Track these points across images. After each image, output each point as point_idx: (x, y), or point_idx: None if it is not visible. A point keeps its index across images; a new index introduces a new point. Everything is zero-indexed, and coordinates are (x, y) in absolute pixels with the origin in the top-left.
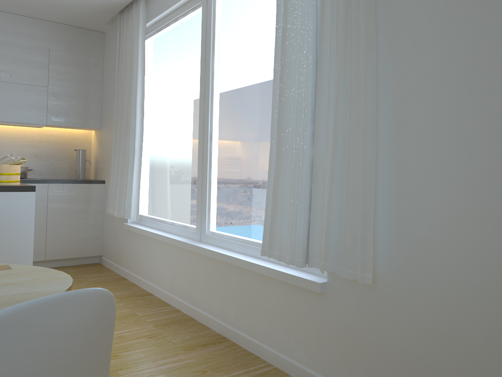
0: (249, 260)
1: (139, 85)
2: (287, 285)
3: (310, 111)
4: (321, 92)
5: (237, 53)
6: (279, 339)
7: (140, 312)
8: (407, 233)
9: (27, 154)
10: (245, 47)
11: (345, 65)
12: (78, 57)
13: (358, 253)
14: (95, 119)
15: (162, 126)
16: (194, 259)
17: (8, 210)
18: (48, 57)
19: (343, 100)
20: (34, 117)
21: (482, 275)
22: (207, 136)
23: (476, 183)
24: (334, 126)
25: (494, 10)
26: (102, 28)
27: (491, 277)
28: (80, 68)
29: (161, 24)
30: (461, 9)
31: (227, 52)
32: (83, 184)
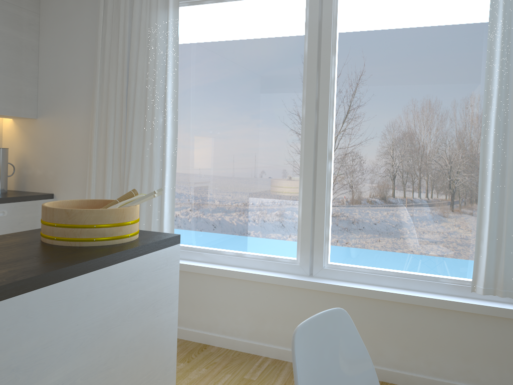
0: (436, 297)
1: (170, 73)
2: (499, 320)
3: None
4: None
5: (380, 63)
6: (484, 374)
7: (248, 375)
8: None
9: None
10: (398, 60)
11: None
12: (7, 9)
13: None
14: (30, 103)
15: (204, 130)
16: (312, 299)
17: (159, 279)
18: None
19: None
20: None
21: None
22: (325, 153)
23: None
24: None
25: None
26: None
27: None
28: (11, 26)
29: None
30: None
31: (361, 59)
32: (28, 201)
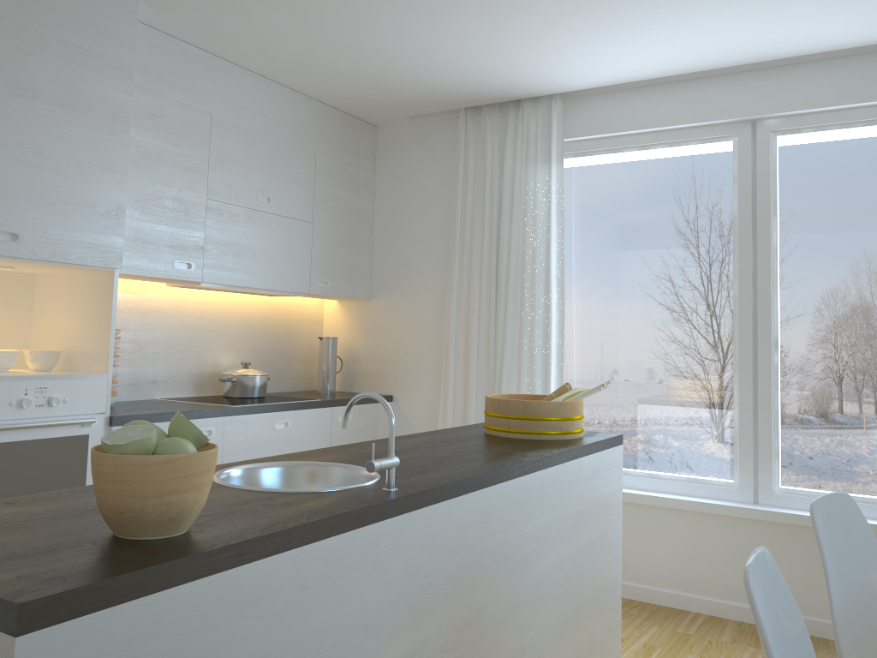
0: None
1: (554, 242)
2: None
3: None
4: None
5: (839, 226)
6: None
7: (681, 629)
8: None
9: (243, 348)
10: (865, 222)
11: None
12: (347, 169)
13: None
14: (364, 281)
15: (597, 313)
16: (760, 534)
17: (609, 481)
18: (314, 167)
19: None
20: (295, 279)
21: None
22: (768, 341)
23: None
24: None
25: None
26: (386, 121)
27: None
28: (349, 190)
29: (596, 147)
30: None
31: (812, 221)
32: (370, 404)
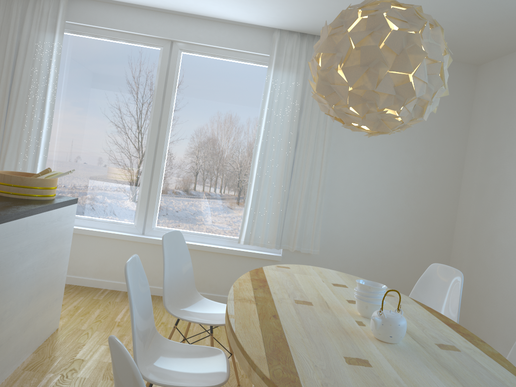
0: (219, 247)
1: (51, 82)
2: (250, 259)
3: (291, 170)
4: (297, 162)
5: (202, 104)
6: None
7: (96, 297)
8: (329, 232)
9: None
10: (213, 104)
11: (313, 153)
12: None
13: (310, 241)
14: None
15: (72, 127)
16: (142, 249)
17: (67, 222)
18: None
19: (311, 170)
20: None
21: (357, 247)
22: (161, 155)
23: (360, 214)
24: (306, 182)
25: (375, 154)
26: None
27: (361, 247)
28: None
29: (85, 31)
30: (363, 148)
31: (191, 99)
32: None
